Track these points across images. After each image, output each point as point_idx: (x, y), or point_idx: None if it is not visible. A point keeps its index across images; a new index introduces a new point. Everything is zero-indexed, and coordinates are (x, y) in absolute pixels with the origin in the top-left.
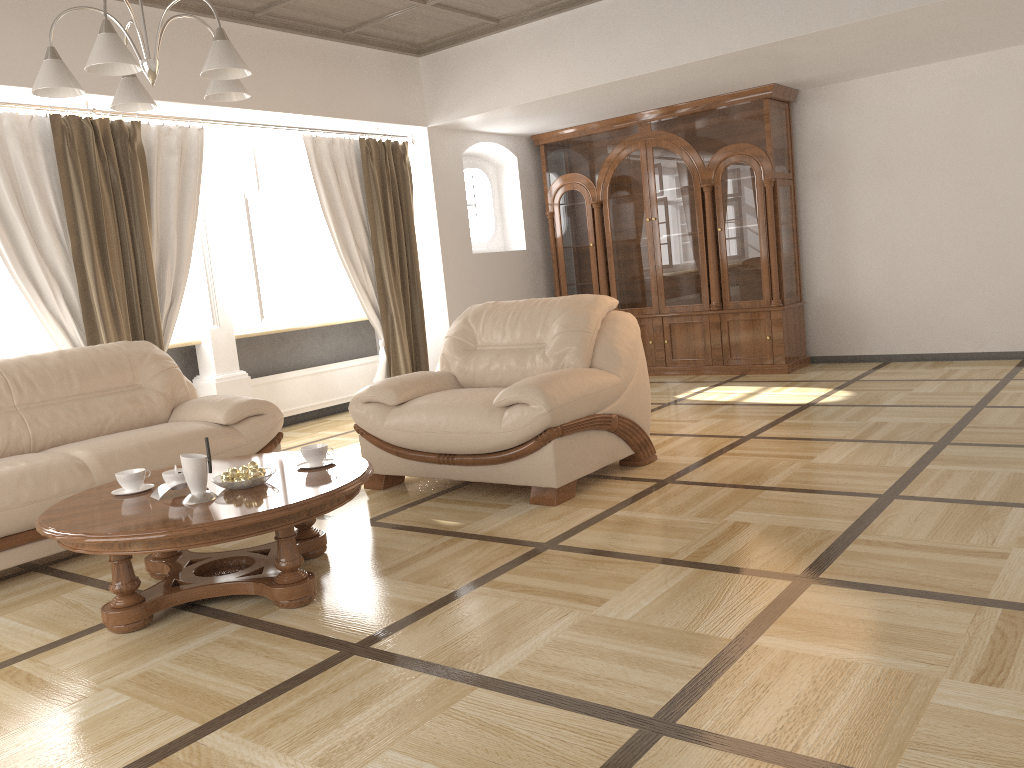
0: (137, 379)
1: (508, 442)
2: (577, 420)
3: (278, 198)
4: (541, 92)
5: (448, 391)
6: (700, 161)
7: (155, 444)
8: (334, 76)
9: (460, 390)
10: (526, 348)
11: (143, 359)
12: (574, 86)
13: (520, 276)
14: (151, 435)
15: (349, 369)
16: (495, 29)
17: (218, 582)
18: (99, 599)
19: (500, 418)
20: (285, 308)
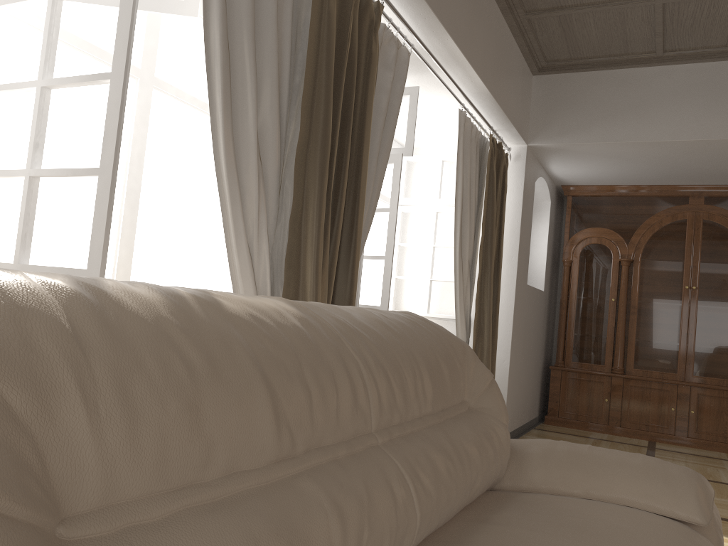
0: (464, 391)
1: None
2: None
3: None
4: (695, 133)
5: None
6: None
7: None
8: (501, 57)
9: None
10: None
11: (464, 353)
12: None
13: (539, 316)
14: None
15: None
16: (650, 61)
17: None
18: None
19: None
20: None
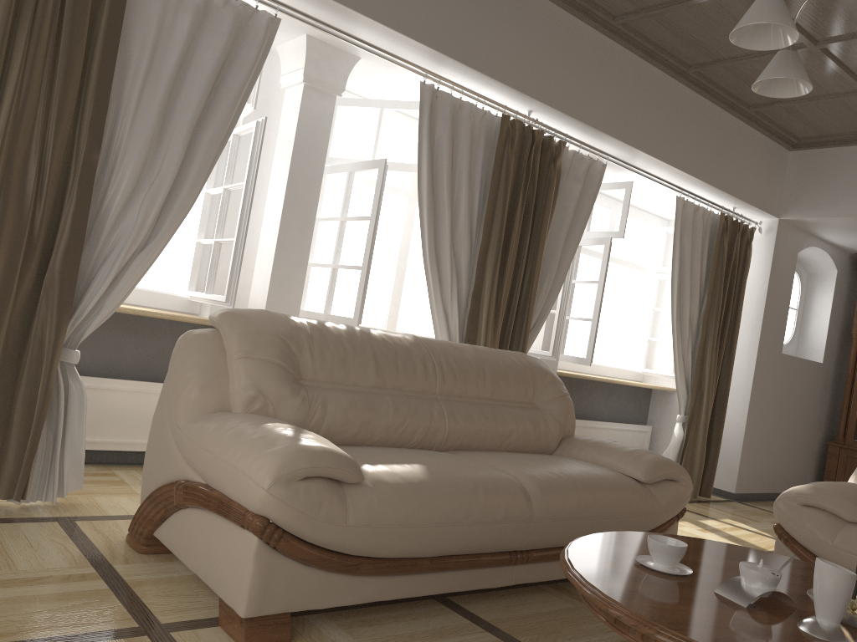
0: (535, 398)
1: None
2: None
3: None
4: None
5: None
6: None
7: (586, 486)
8: (723, 147)
9: None
10: None
11: (543, 378)
12: None
13: (811, 388)
14: (578, 472)
15: (624, 432)
16: None
17: None
18: None
19: None
20: (582, 356)
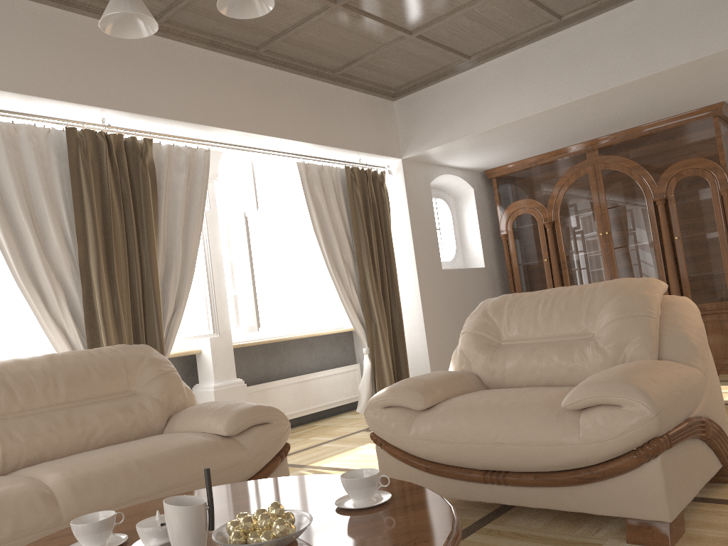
0: (132, 385)
1: (591, 457)
2: (679, 426)
3: (271, 225)
4: (511, 115)
5: (481, 392)
6: (651, 178)
7: (143, 463)
8: (324, 110)
9: (496, 390)
10: (568, 340)
11: (140, 363)
12: (545, 106)
13: (481, 290)
14: (139, 451)
15: (333, 377)
16: (465, 66)
17: None
18: None
19: (576, 425)
20: (276, 321)
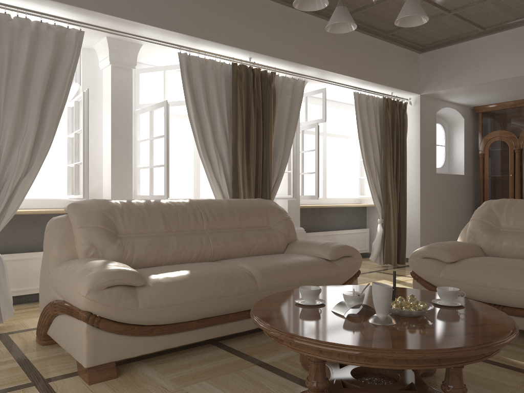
0: (269, 223)
1: None
2: None
3: (324, 130)
4: (510, 73)
5: (487, 257)
6: None
7: (292, 267)
8: (376, 59)
9: (498, 258)
10: None
11: (272, 211)
12: None
13: (459, 190)
14: (287, 260)
15: (352, 235)
16: (479, 35)
17: (383, 391)
18: (273, 381)
19: None
20: (320, 194)
